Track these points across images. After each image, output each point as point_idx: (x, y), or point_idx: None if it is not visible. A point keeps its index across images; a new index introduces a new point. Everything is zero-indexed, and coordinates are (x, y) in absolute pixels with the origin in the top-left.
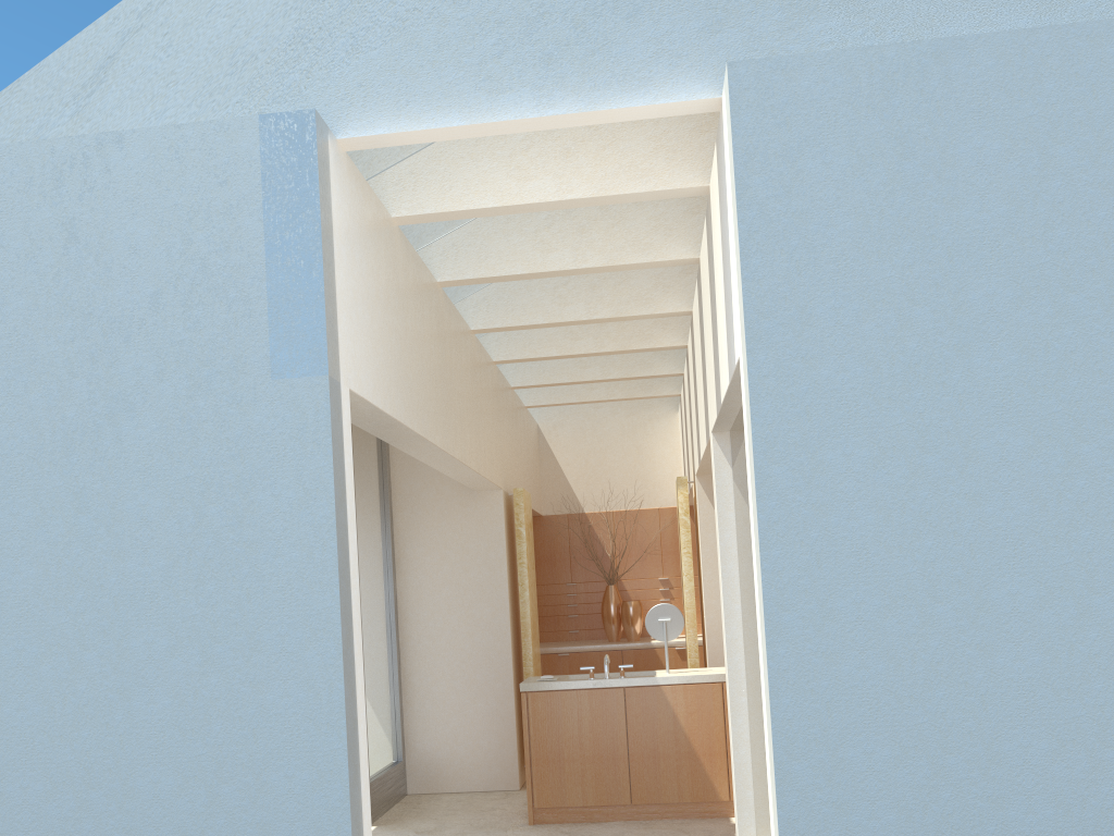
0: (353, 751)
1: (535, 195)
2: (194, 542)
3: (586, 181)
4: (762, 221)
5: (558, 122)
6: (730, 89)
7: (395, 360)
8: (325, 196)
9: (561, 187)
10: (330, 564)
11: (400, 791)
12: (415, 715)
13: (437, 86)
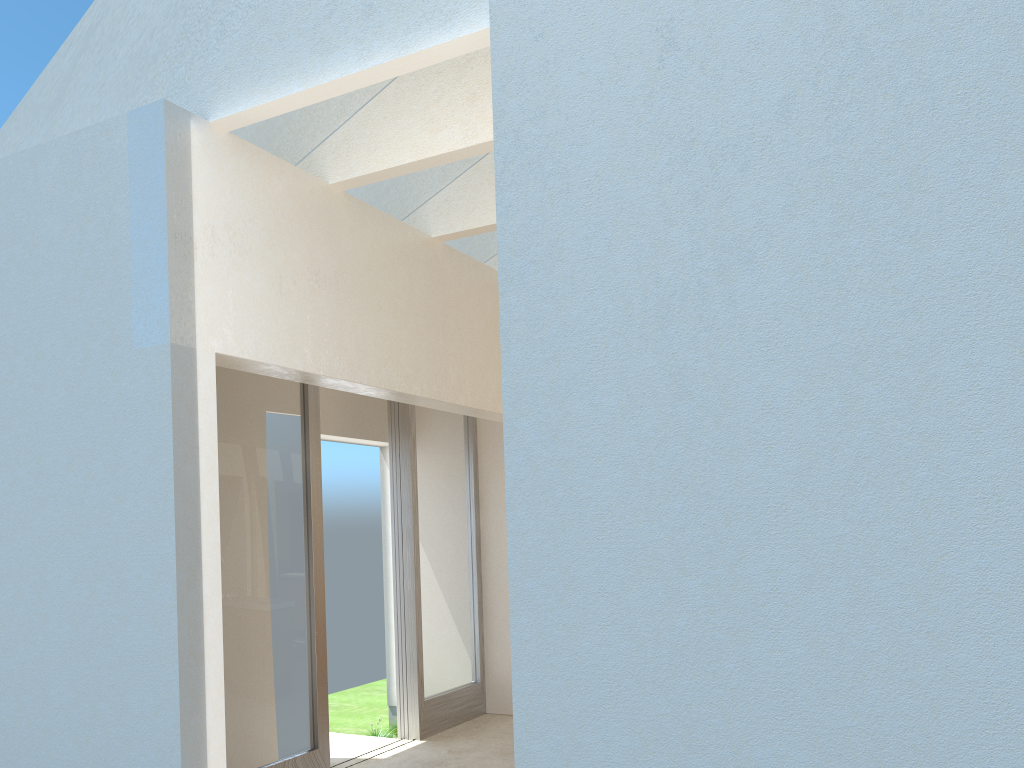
0: (191, 683)
1: (445, 145)
2: (84, 493)
3: (489, 124)
4: (517, 149)
5: (384, 72)
6: (491, 8)
7: (324, 320)
8: (179, 178)
9: (467, 134)
10: (169, 514)
11: (475, 710)
12: (493, 641)
13: (282, 57)
